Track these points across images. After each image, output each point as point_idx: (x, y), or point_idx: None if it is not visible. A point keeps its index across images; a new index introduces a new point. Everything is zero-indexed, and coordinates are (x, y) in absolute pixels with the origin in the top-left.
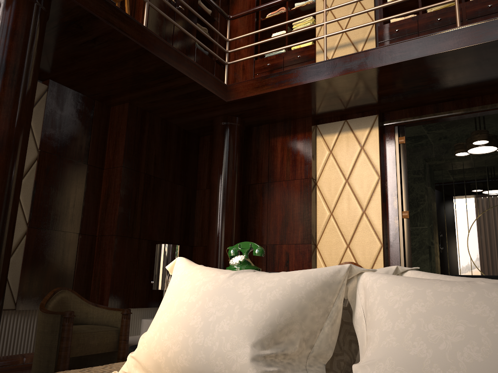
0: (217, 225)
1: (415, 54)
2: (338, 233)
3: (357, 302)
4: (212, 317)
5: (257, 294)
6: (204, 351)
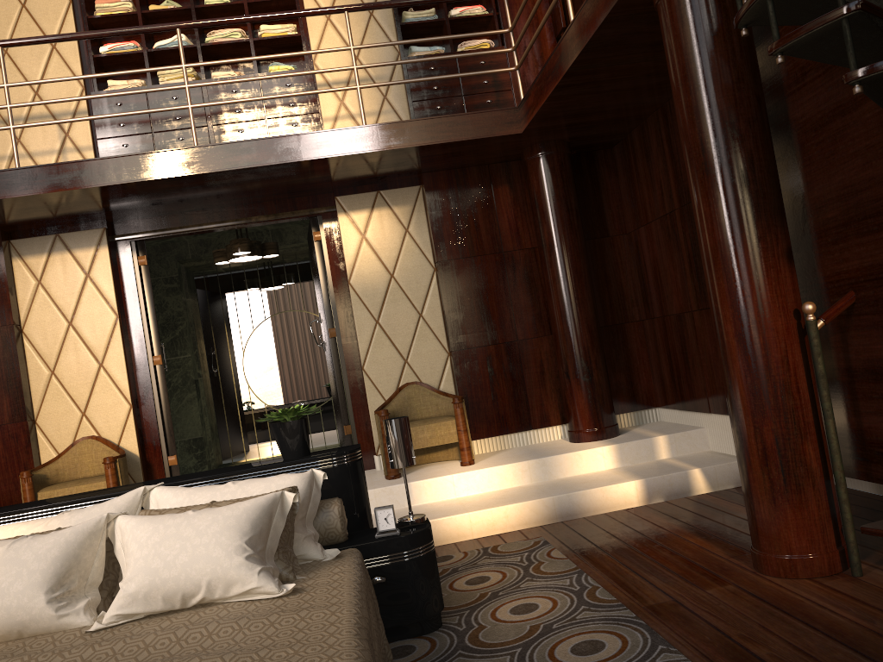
0: None
1: (147, 174)
2: (67, 398)
3: (116, 539)
4: (4, 584)
5: (40, 555)
6: (5, 609)
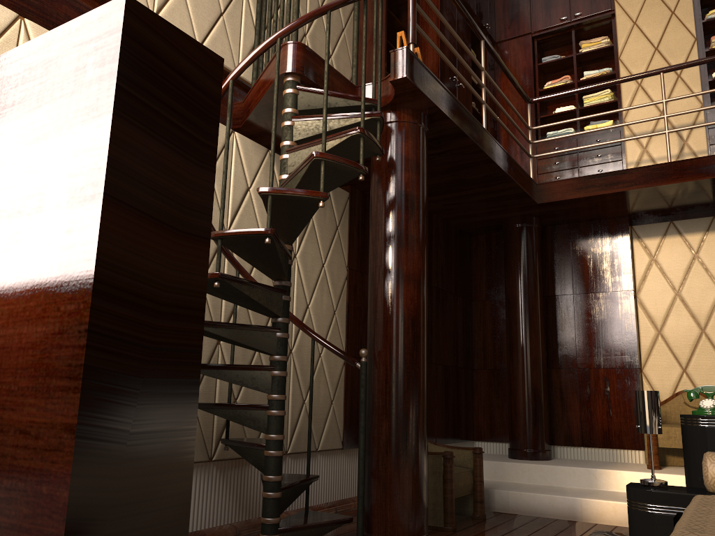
0: (523, 346)
1: None
2: (670, 355)
3: None
4: None
5: None
6: None
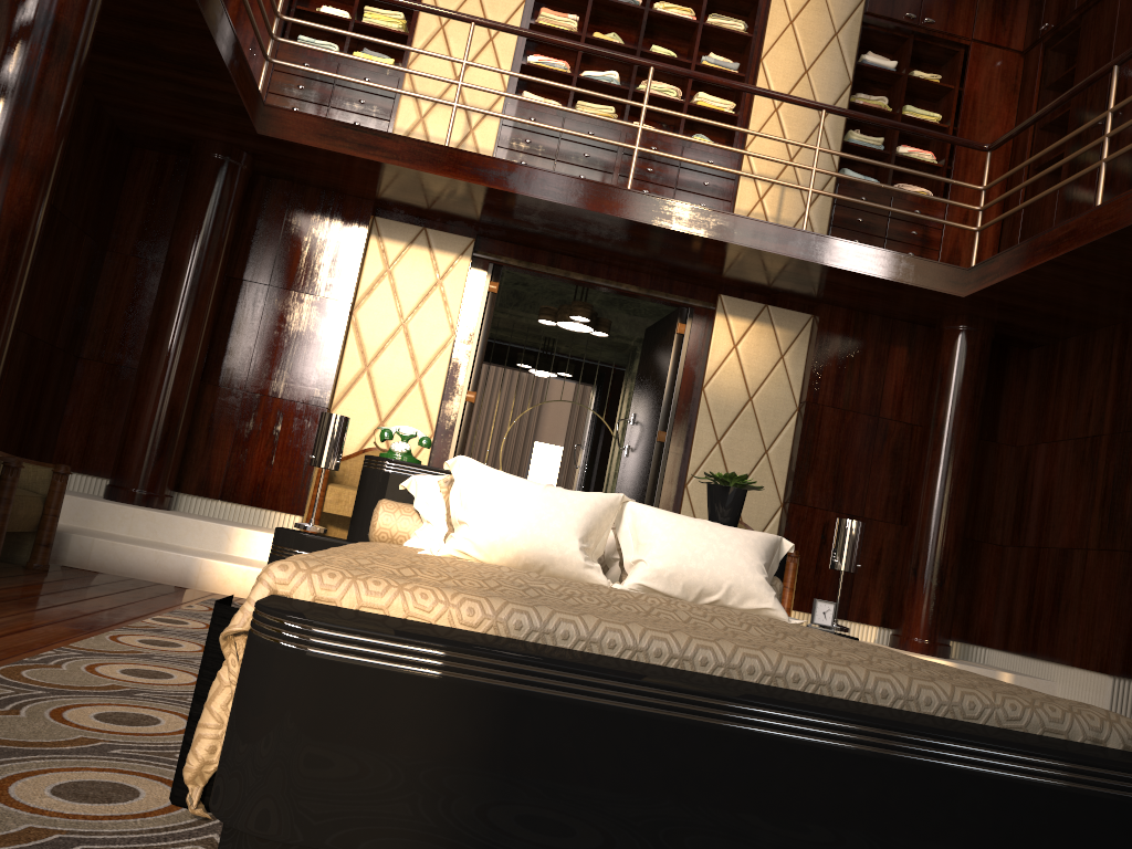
0: (174, 339)
1: (573, 199)
2: (371, 401)
3: (624, 521)
4: (544, 517)
5: (574, 505)
6: (542, 540)
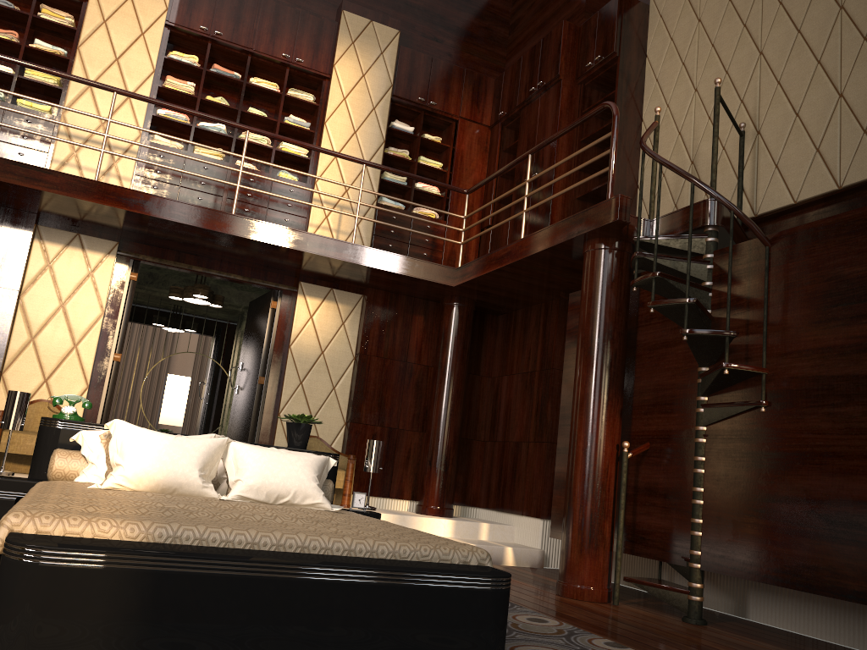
0: None
1: (193, 220)
2: (36, 364)
3: (229, 454)
4: (175, 457)
5: (195, 448)
6: (174, 472)
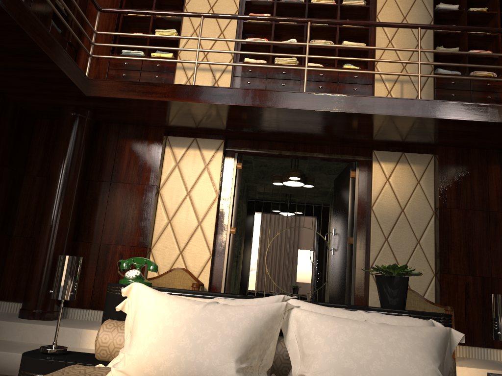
0: (52, 218)
1: (270, 103)
2: (173, 240)
3: (290, 329)
4: (199, 340)
5: (232, 323)
6: (197, 366)
